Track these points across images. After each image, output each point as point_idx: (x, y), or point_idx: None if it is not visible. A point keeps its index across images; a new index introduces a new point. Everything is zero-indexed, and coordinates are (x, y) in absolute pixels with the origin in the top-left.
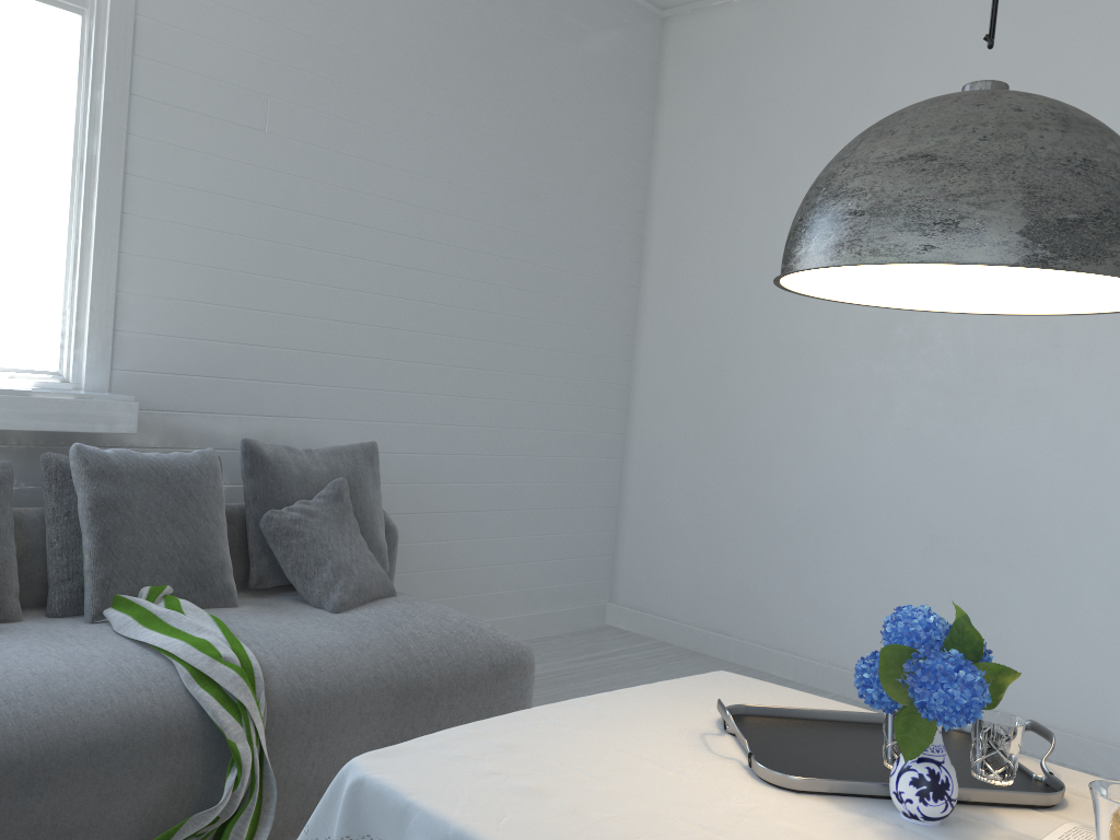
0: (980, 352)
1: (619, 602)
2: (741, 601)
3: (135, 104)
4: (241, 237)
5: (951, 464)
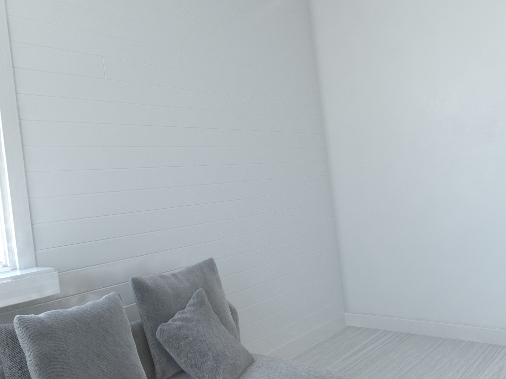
0: None
1: (351, 311)
2: (429, 299)
3: (17, 73)
4: (102, 147)
5: None
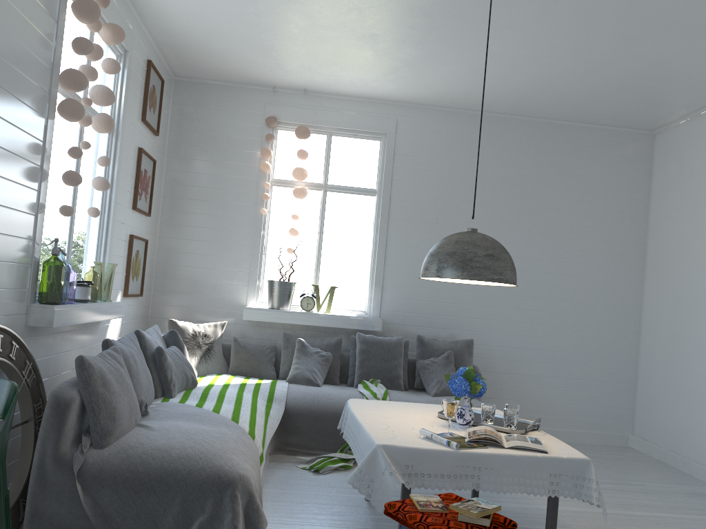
0: None
1: (635, 434)
2: (682, 435)
3: (390, 221)
4: None
5: None
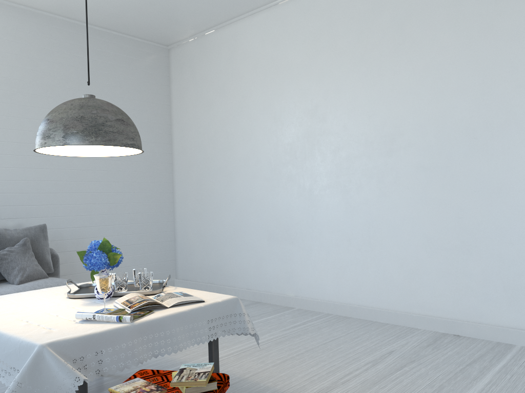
0: (275, 164)
1: (179, 278)
2: (216, 270)
3: None
4: None
5: (271, 206)
